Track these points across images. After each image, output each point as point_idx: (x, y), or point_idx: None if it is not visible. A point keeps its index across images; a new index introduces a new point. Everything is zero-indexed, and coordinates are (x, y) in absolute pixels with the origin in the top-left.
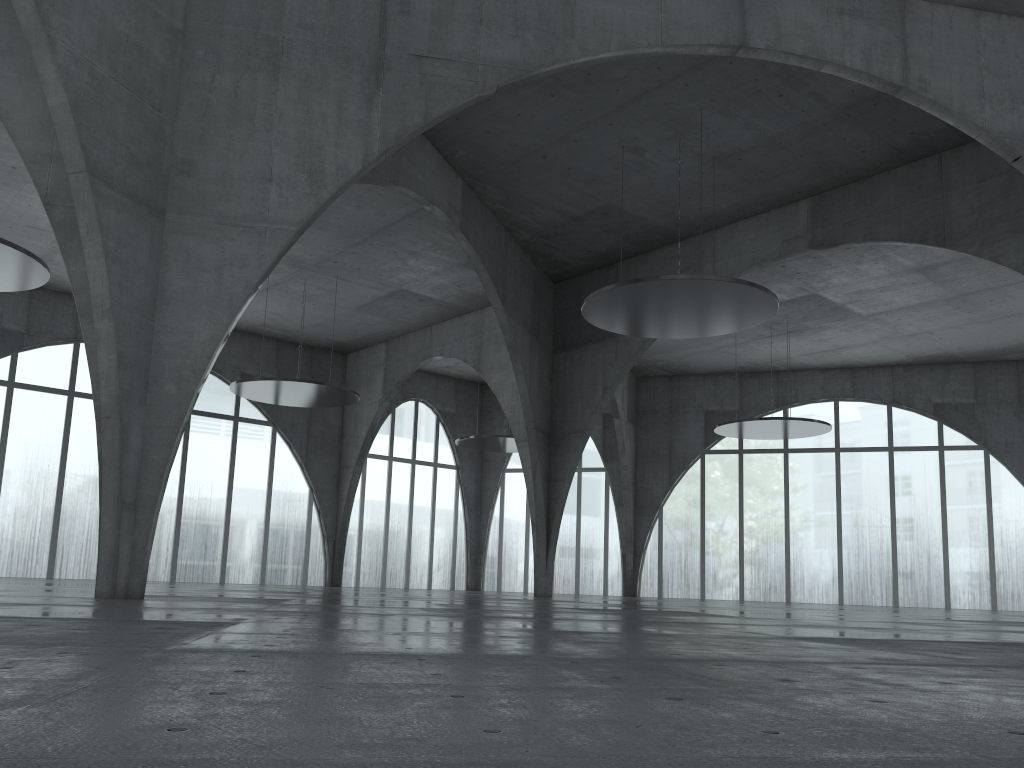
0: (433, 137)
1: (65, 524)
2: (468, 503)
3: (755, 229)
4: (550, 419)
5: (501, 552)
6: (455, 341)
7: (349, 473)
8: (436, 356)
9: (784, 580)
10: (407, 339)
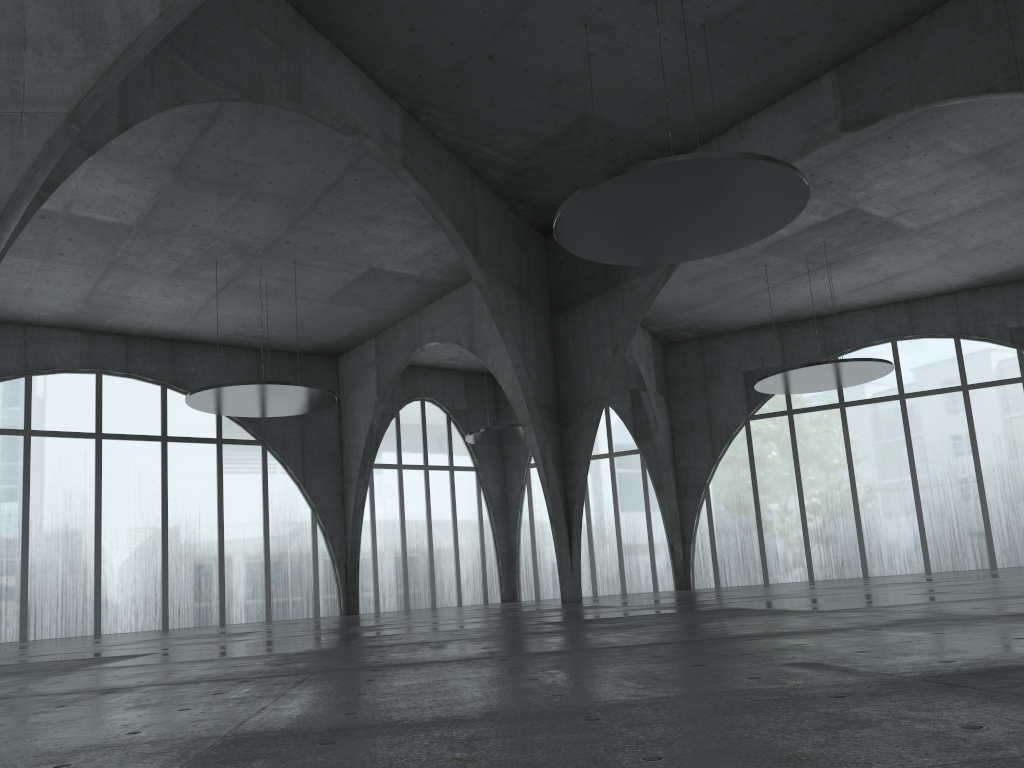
0: (347, 47)
1: (35, 578)
2: (493, 506)
3: (770, 123)
4: (557, 394)
5: (535, 556)
6: (445, 323)
7: (353, 487)
8: (427, 343)
9: (858, 552)
10: (396, 330)
